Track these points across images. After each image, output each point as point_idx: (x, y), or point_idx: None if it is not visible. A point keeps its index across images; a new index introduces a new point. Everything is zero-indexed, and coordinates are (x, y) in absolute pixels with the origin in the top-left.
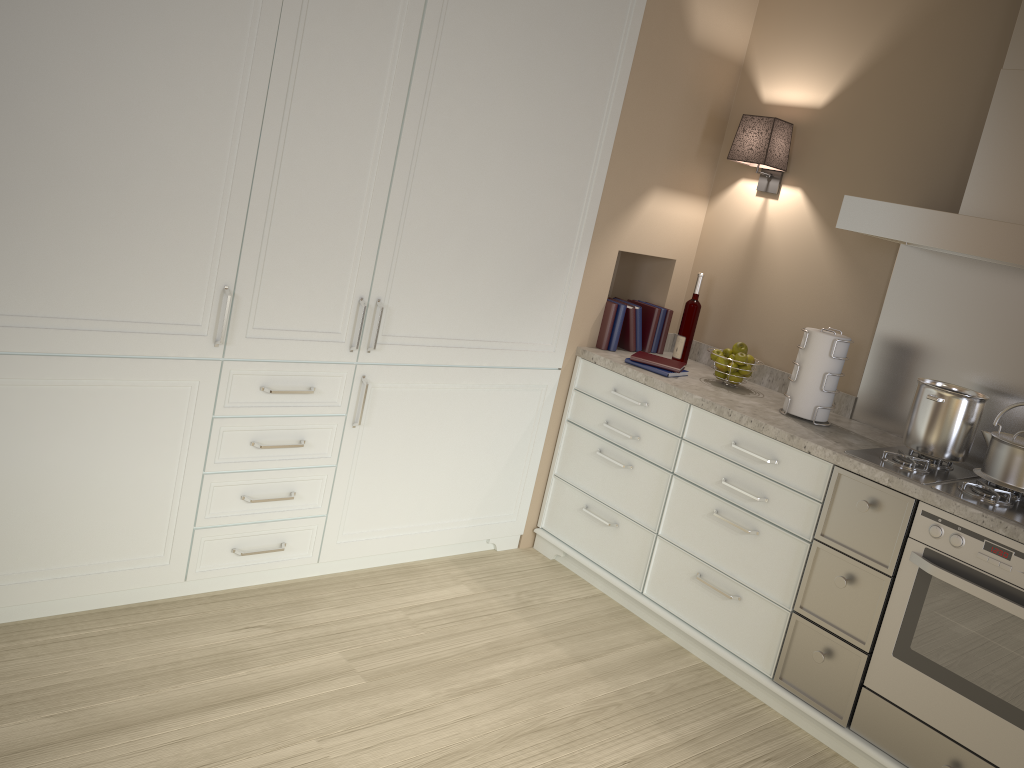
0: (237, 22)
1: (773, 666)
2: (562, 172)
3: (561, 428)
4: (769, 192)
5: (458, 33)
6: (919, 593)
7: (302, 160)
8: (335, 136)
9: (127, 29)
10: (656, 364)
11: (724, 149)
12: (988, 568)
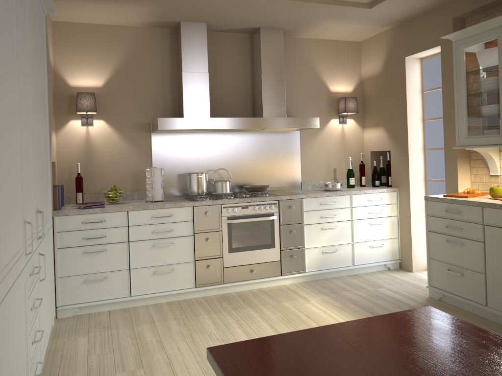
0: (14, 68)
1: (194, 283)
2: (45, 128)
3: (56, 253)
4: (89, 123)
5: (33, 65)
6: (230, 230)
7: (25, 140)
8: (27, 125)
9: (3, 77)
10: (96, 204)
11: (56, 108)
12: (244, 213)
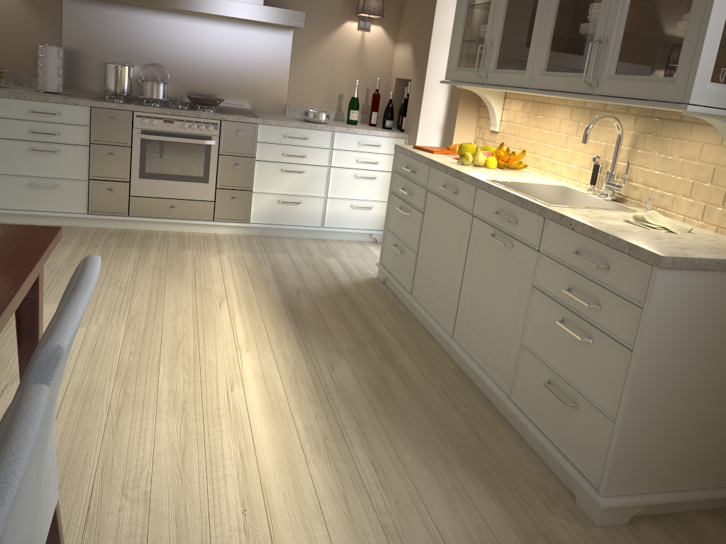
0: None
1: (86, 208)
2: None
3: None
4: None
5: None
6: (143, 149)
7: None
8: None
9: None
10: None
11: None
12: (167, 129)
